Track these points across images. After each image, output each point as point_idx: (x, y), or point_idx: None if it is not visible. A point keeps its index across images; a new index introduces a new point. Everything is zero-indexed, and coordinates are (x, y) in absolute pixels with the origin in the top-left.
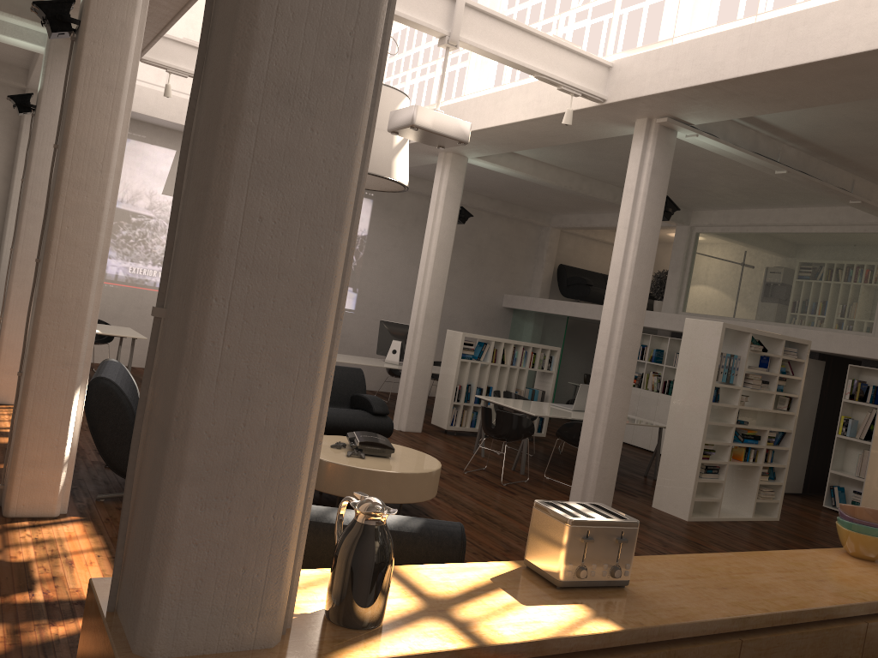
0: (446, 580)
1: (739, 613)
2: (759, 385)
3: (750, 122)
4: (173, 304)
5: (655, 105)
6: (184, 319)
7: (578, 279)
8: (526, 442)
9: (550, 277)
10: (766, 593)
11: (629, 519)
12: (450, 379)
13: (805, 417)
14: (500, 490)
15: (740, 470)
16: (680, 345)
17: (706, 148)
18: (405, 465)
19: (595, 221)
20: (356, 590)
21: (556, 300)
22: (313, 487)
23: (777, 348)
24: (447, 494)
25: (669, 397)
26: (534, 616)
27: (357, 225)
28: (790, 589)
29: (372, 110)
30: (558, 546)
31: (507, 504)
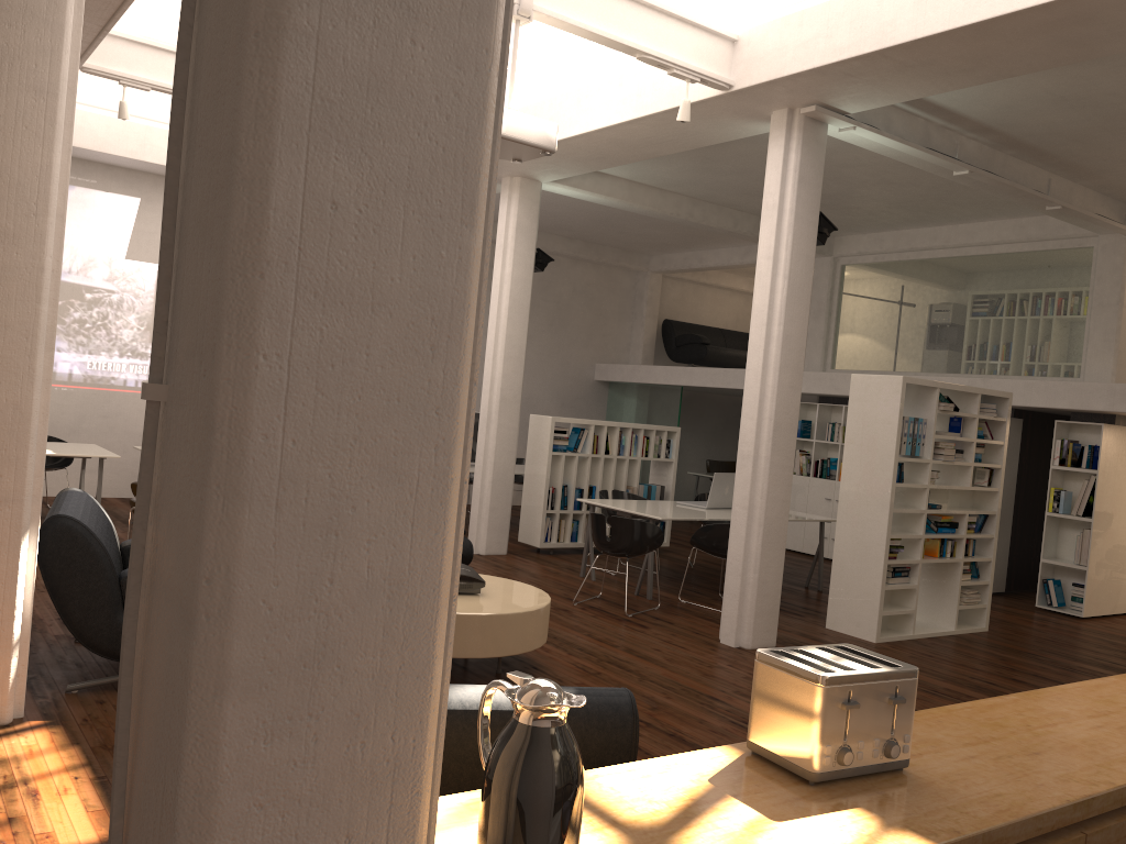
0: (644, 791)
1: (1078, 792)
2: (952, 456)
3: (920, 107)
4: (181, 375)
5: (799, 89)
6: (207, 397)
7: (690, 337)
8: (652, 556)
9: (654, 337)
10: (1094, 754)
11: (904, 666)
12: (540, 481)
13: (1003, 493)
14: (626, 624)
15: (934, 570)
16: (832, 413)
17: (863, 146)
18: (502, 603)
19: (708, 259)
20: (531, 841)
21: (665, 366)
22: (448, 676)
23: (971, 405)
24: (557, 637)
25: (823, 481)
26: (799, 840)
27: (492, 220)
28: (1121, 744)
29: (505, 15)
30: (807, 719)
31: (639, 642)
